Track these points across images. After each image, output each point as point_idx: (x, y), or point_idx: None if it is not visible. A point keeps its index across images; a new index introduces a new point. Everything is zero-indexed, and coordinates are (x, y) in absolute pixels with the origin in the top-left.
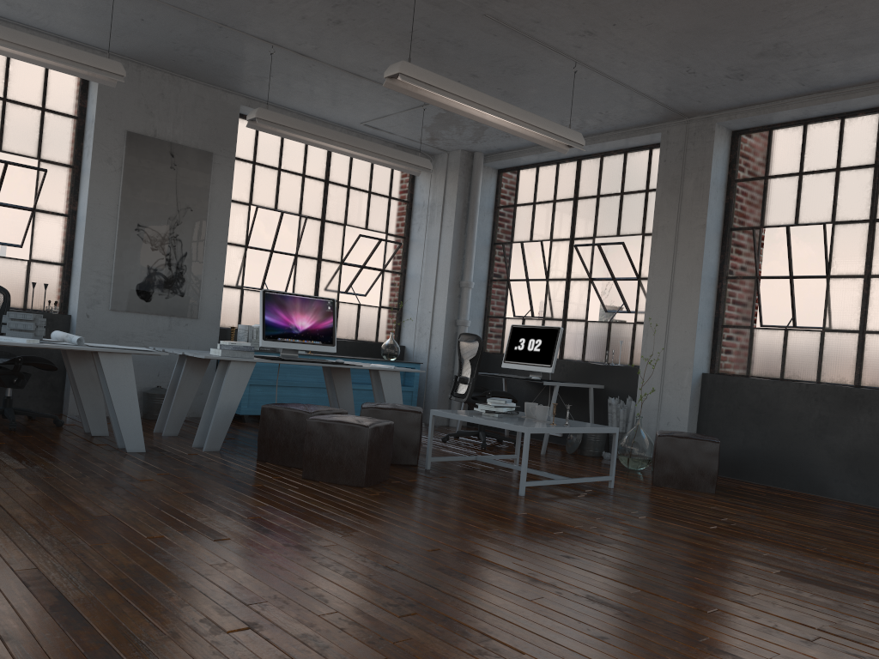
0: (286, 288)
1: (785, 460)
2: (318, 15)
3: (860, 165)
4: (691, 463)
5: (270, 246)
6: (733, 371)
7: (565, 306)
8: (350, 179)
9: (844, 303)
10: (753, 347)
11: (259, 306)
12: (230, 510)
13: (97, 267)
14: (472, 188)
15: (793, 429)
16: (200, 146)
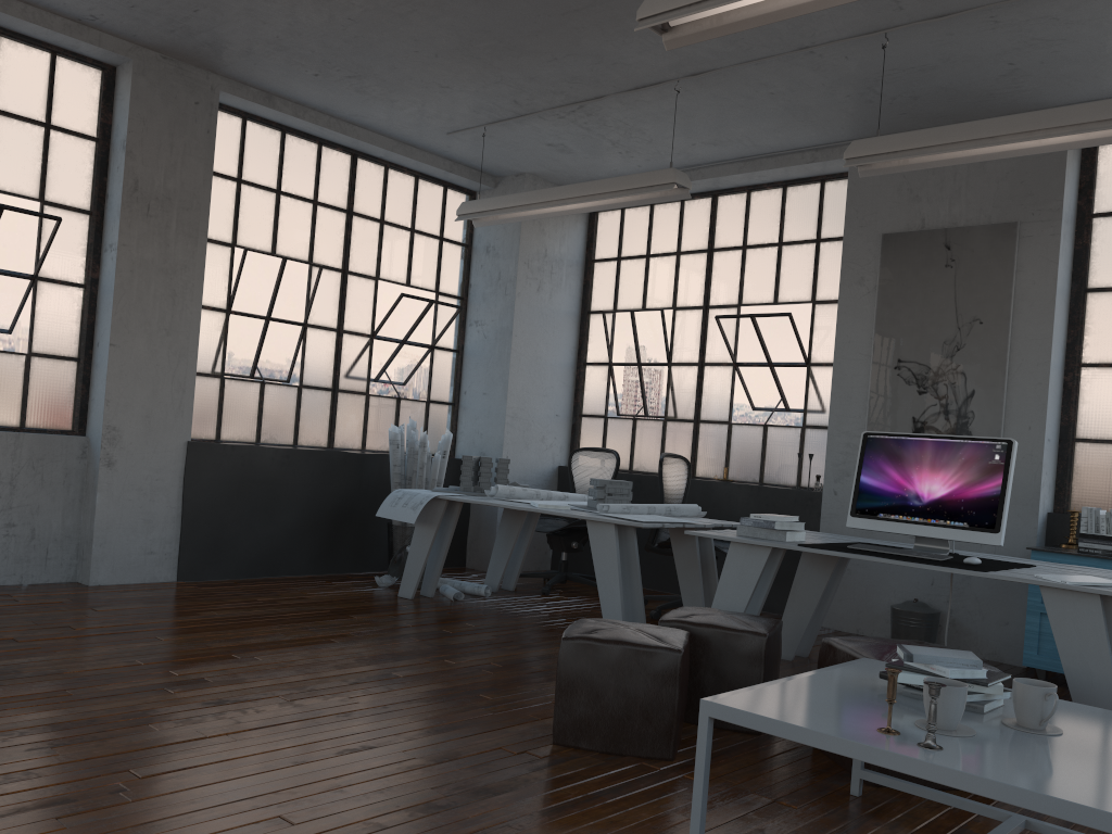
0: None
1: None
2: None
3: None
4: None
5: None
6: None
7: None
8: None
9: None
10: None
11: None
12: (318, 690)
13: (846, 426)
14: None
15: None
16: (994, 218)
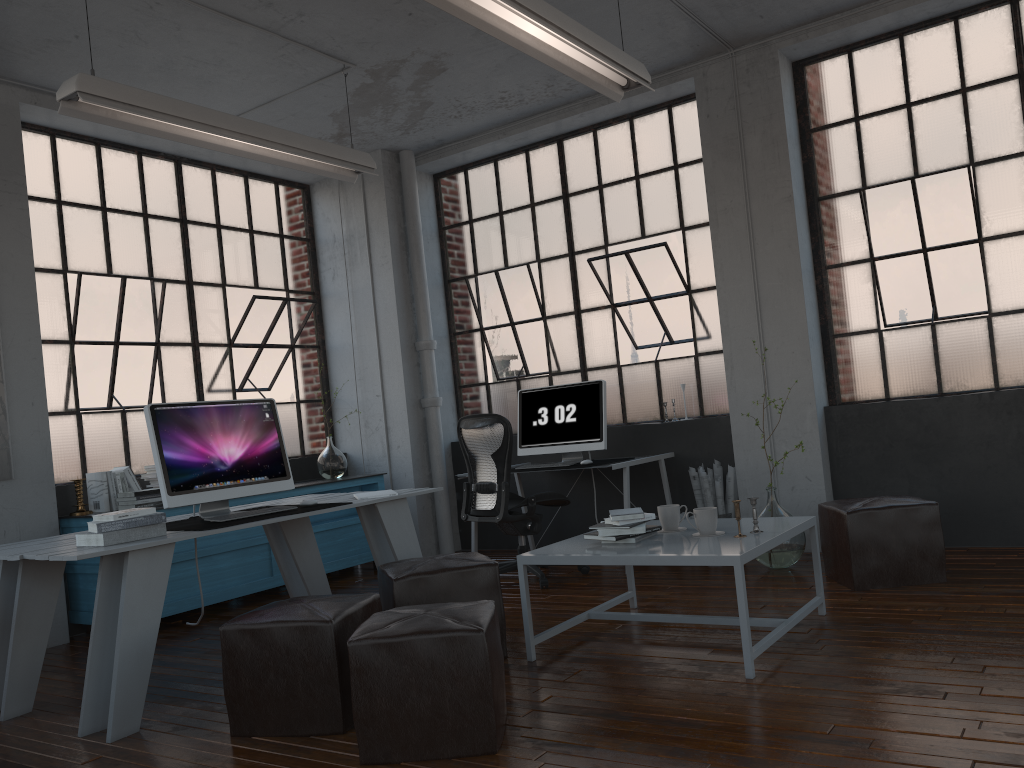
0: (149, 400)
1: (979, 506)
2: None
3: (996, 78)
4: (906, 544)
5: (113, 336)
6: (864, 395)
7: (581, 351)
8: (219, 214)
9: (1012, 272)
10: (887, 358)
11: (113, 437)
12: None
13: None
14: (407, 204)
15: (983, 460)
16: None
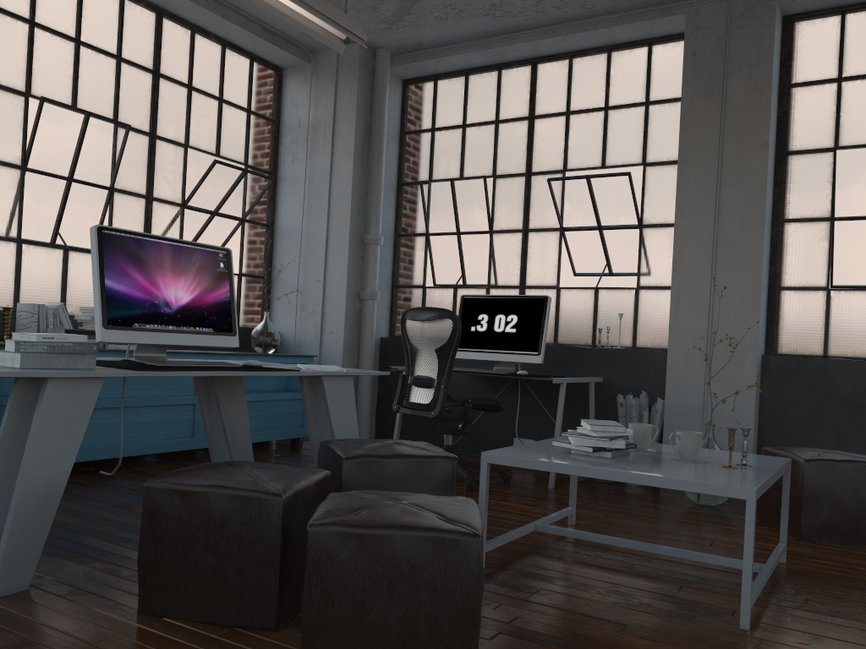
0: None
1: None
2: None
3: None
4: (860, 501)
5: (67, 171)
6: (801, 350)
7: (523, 268)
8: (192, 76)
9: None
10: (831, 317)
11: (52, 273)
12: None
13: None
14: (377, 100)
15: None
16: None
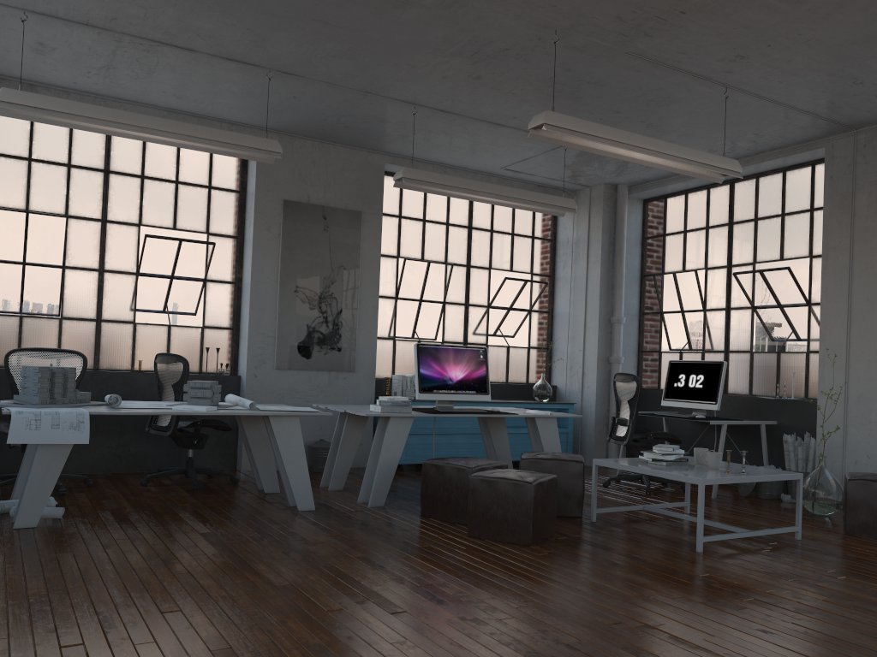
0: (435, 335)
1: None
2: (457, 73)
3: None
4: None
5: (419, 296)
6: None
7: (726, 337)
8: (493, 223)
9: None
10: None
11: (411, 355)
12: (402, 576)
13: (262, 329)
14: (617, 221)
15: None
16: (349, 206)
